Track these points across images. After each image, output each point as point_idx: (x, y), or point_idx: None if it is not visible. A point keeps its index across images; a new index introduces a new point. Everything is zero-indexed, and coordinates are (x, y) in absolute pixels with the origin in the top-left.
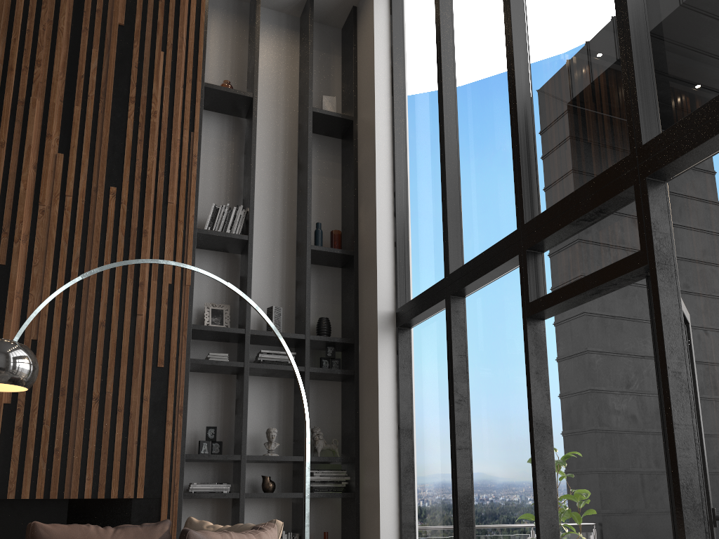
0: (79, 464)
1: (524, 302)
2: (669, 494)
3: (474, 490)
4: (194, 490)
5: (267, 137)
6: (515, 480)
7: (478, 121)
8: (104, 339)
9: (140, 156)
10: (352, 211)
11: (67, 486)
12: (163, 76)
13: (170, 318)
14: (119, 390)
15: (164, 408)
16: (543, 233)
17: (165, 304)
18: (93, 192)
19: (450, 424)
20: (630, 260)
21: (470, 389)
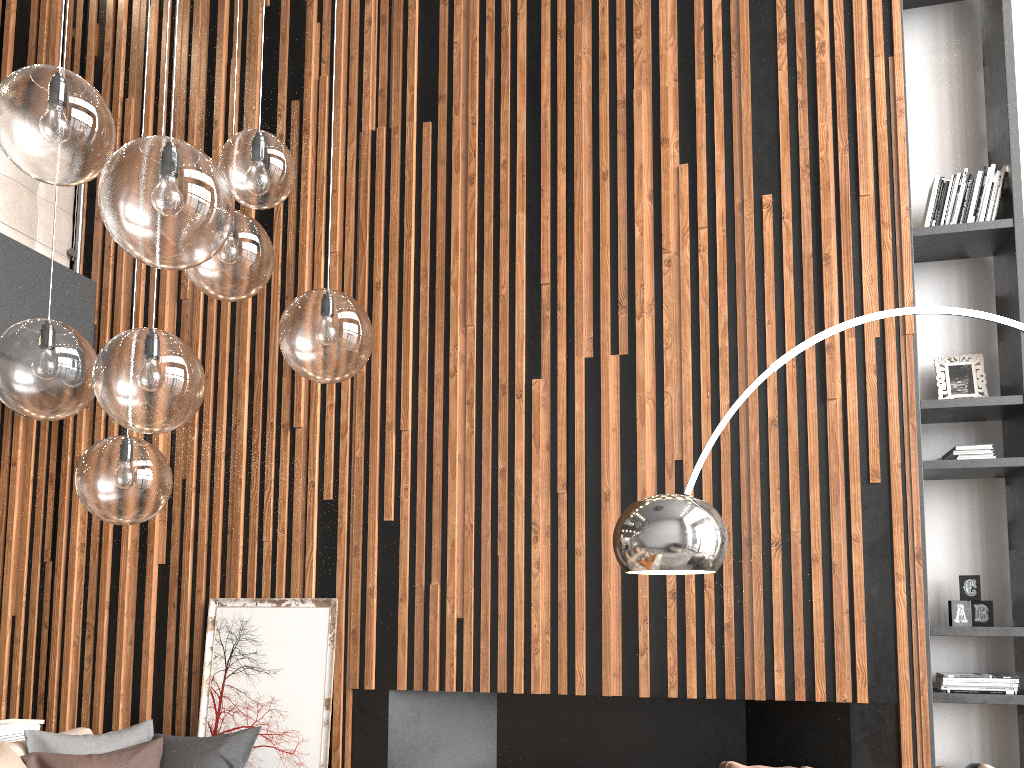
0: (762, 648)
1: None
2: None
3: None
4: (950, 687)
5: None
6: None
7: None
8: (779, 447)
9: (803, 129)
10: None
11: (748, 680)
12: None
13: (883, 397)
14: (810, 528)
15: (888, 553)
16: None
17: (872, 375)
18: (737, 212)
19: None
20: None
21: None
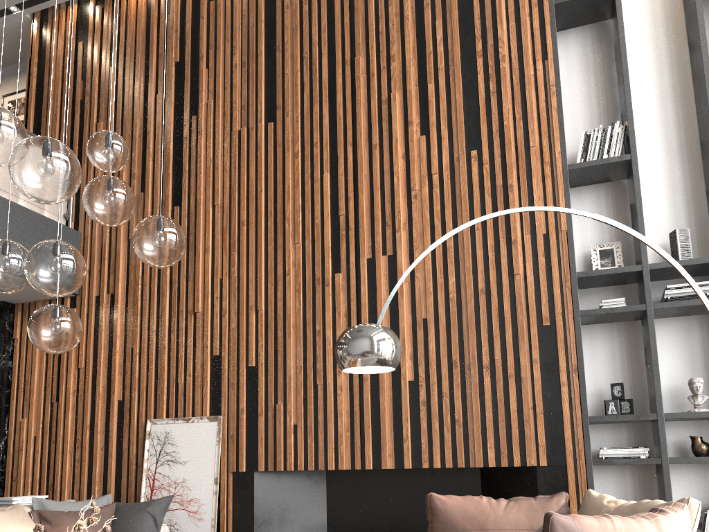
0: (479, 434)
1: None
2: None
3: None
4: (605, 455)
5: (641, 28)
6: None
7: None
8: (486, 306)
9: (494, 109)
10: None
11: (471, 455)
12: (507, 14)
13: (550, 270)
14: (506, 356)
15: (556, 369)
16: None
17: (542, 257)
18: (456, 162)
19: None
20: None
21: None
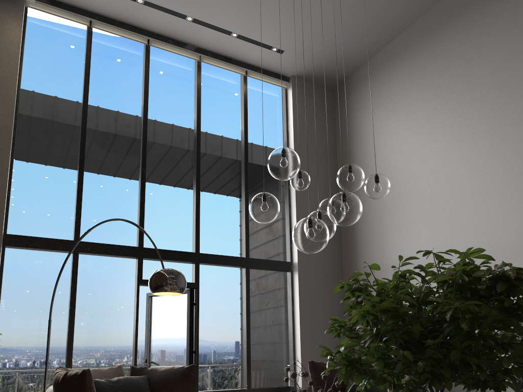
0: None
1: (139, 278)
2: (189, 353)
3: (74, 352)
4: None
5: None
6: (110, 348)
7: (104, 175)
8: None
9: None
10: None
11: None
12: None
13: None
14: None
15: None
16: (154, 256)
17: None
18: None
19: (70, 318)
20: (191, 283)
21: (78, 302)
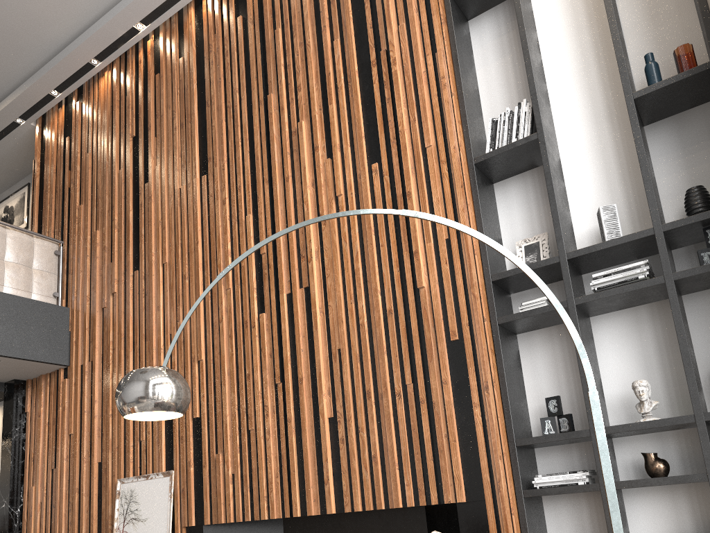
0: (395, 470)
1: None
2: None
3: None
4: (540, 484)
5: None
6: None
7: None
8: (395, 327)
9: (390, 116)
10: (696, 1)
11: (390, 494)
12: (397, 15)
13: (455, 278)
14: (417, 379)
15: (468, 388)
16: None
17: (445, 265)
18: (359, 179)
19: None
20: None
21: None
